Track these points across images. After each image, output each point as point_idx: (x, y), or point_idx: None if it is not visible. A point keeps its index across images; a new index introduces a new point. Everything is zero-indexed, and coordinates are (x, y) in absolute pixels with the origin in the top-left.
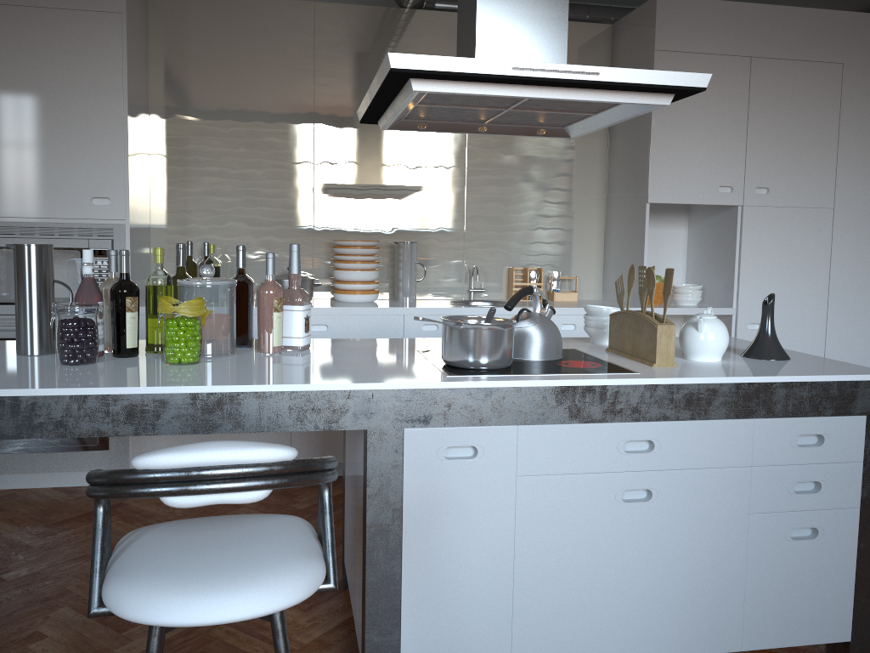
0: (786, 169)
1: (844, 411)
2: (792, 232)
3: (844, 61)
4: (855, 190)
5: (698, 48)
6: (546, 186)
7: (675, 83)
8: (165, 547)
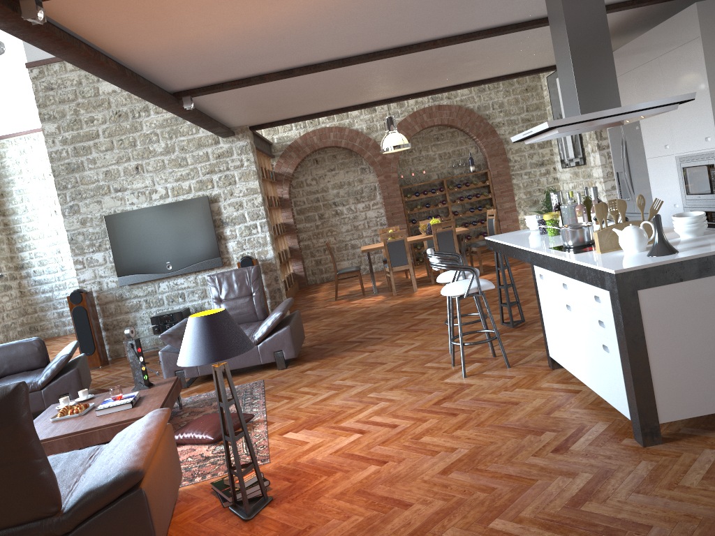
0: None
1: (603, 287)
2: None
3: None
4: None
5: None
6: None
7: (543, 128)
8: (459, 280)
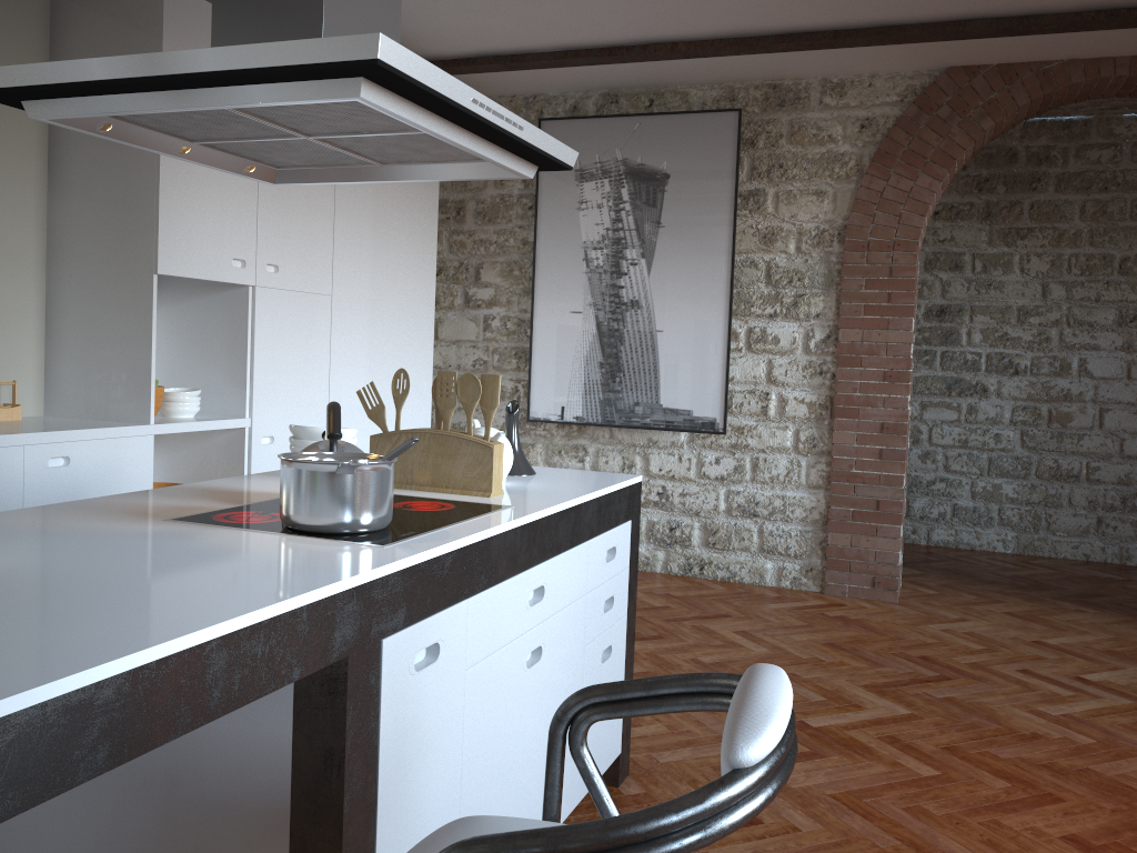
0: (293, 244)
1: (623, 519)
2: (299, 322)
3: None
4: (348, 276)
5: None
6: None
7: (559, 157)
8: None
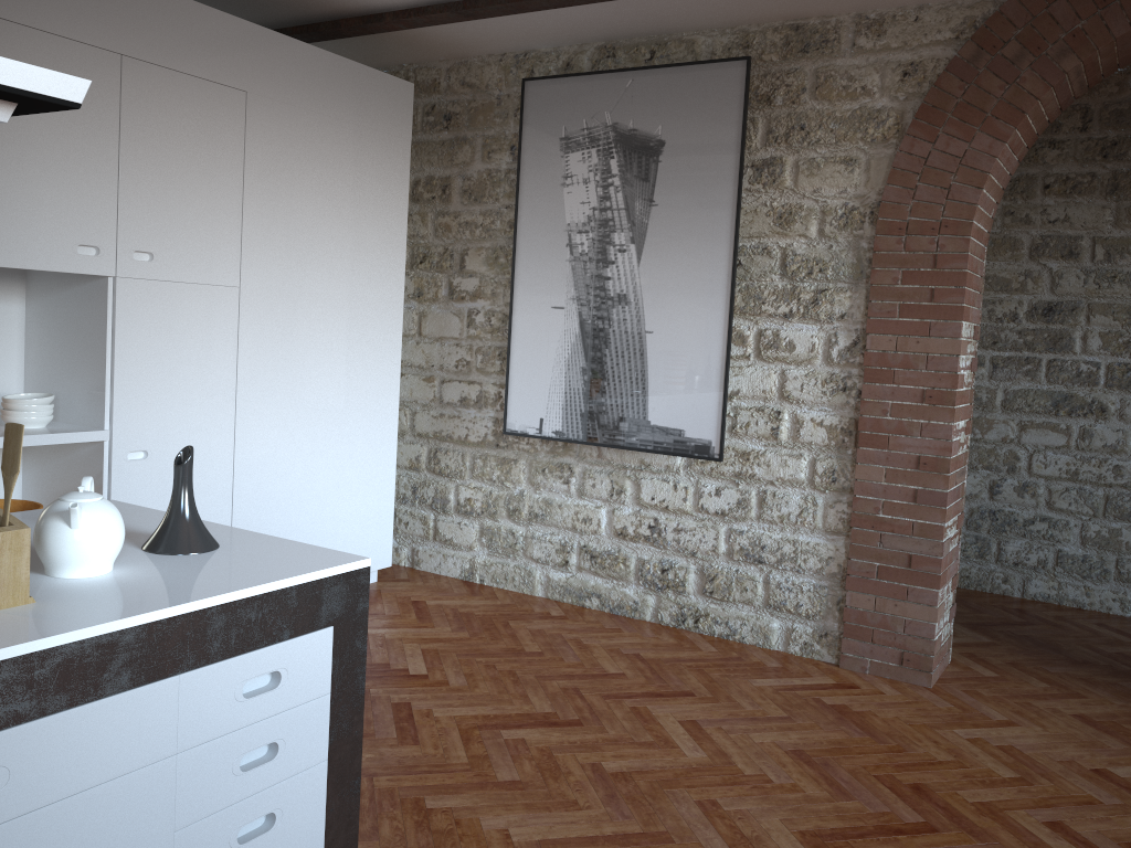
0: (177, 228)
1: (306, 628)
2: (187, 318)
3: (249, 89)
4: (266, 265)
5: (38, 21)
6: None
7: (19, 84)
8: None
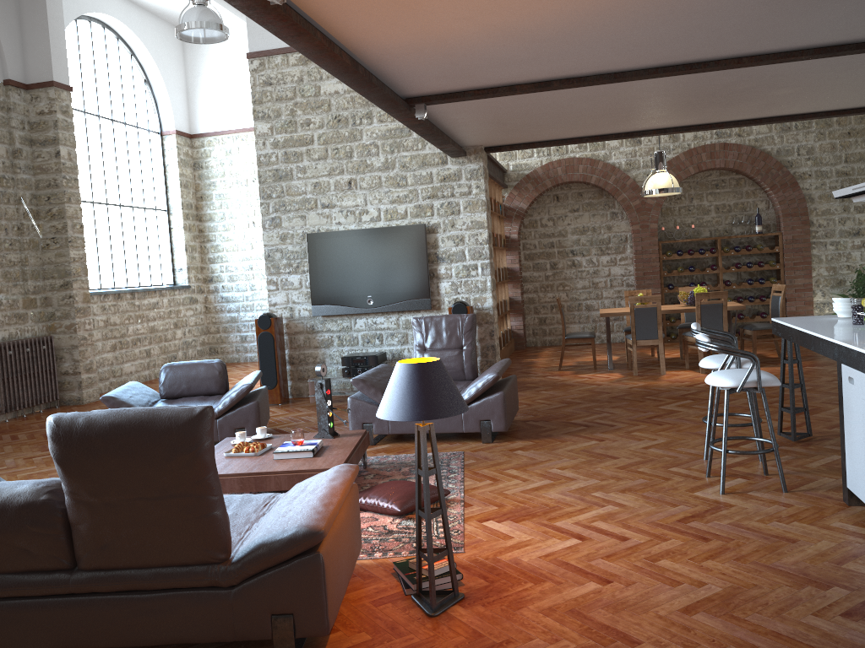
0: None
1: None
2: None
3: None
4: None
5: None
6: None
7: None
8: (731, 369)
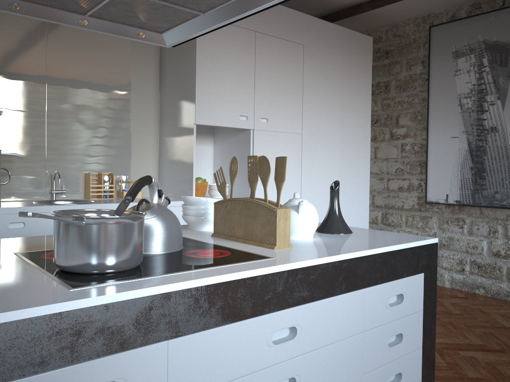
0: (277, 107)
1: (412, 272)
2: (281, 148)
3: (304, 44)
4: (312, 123)
5: None
6: (115, 110)
7: None
8: None
